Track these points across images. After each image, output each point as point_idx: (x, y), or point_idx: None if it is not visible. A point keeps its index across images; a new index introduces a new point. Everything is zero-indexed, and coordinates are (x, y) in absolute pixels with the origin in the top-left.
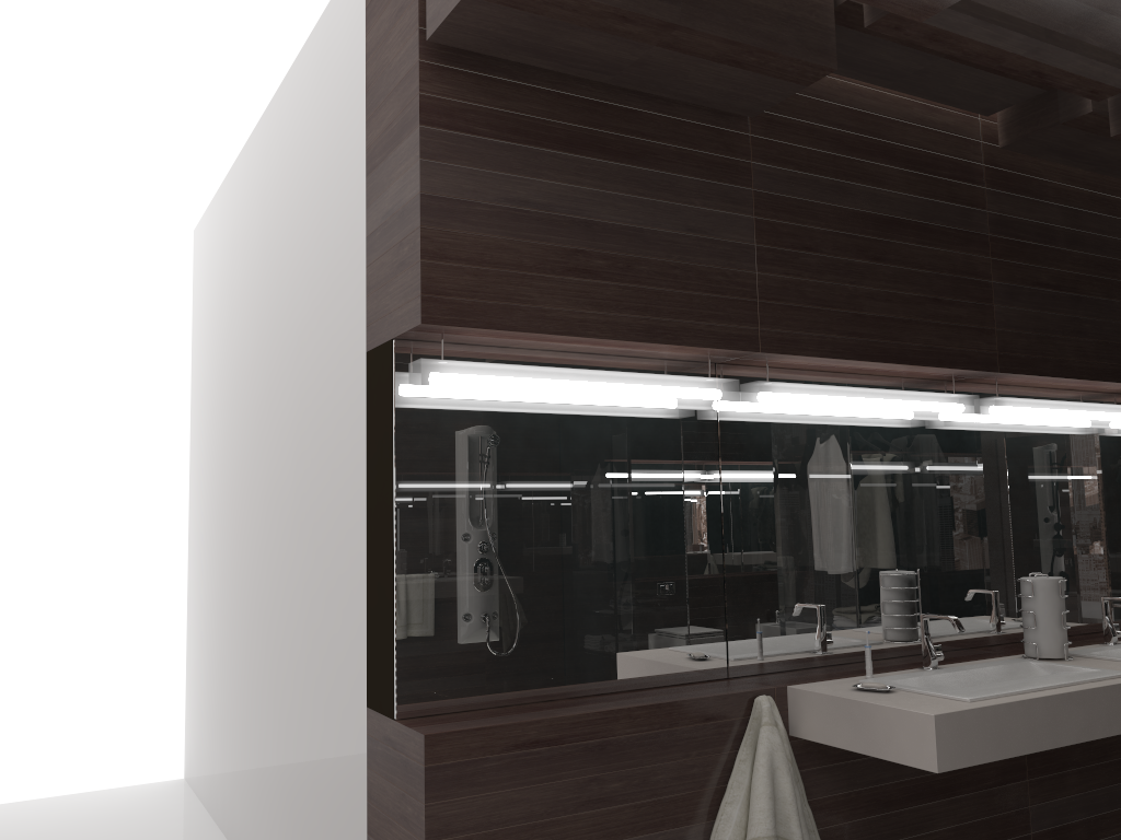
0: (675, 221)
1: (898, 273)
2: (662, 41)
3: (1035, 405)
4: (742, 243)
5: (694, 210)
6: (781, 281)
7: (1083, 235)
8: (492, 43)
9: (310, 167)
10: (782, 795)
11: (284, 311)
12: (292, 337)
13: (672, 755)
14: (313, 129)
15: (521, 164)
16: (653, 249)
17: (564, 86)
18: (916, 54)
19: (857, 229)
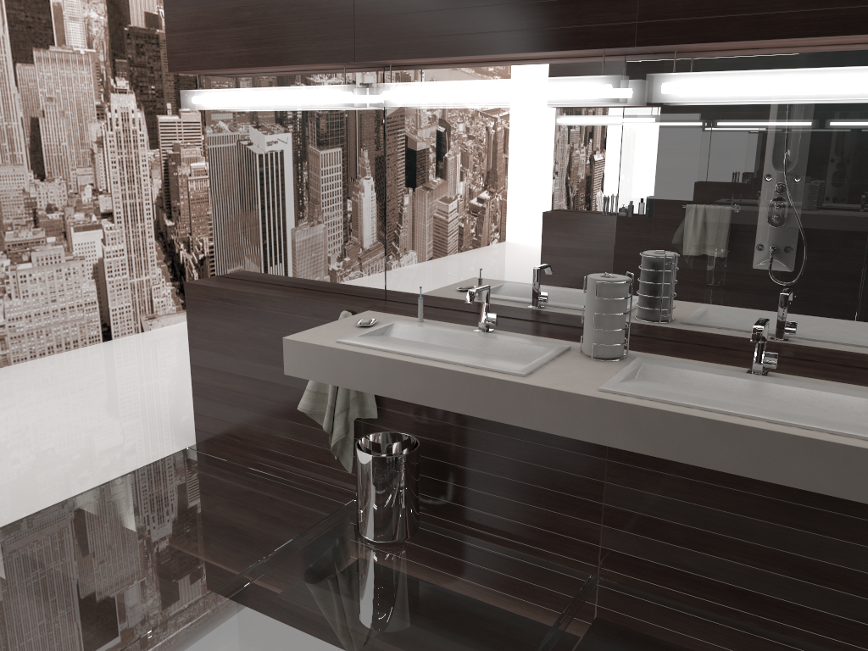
0: None
1: None
2: None
3: (719, 79)
4: None
5: None
6: None
7: None
8: None
9: None
10: None
11: None
12: None
13: (294, 329)
14: None
15: None
16: None
17: None
18: None
19: None
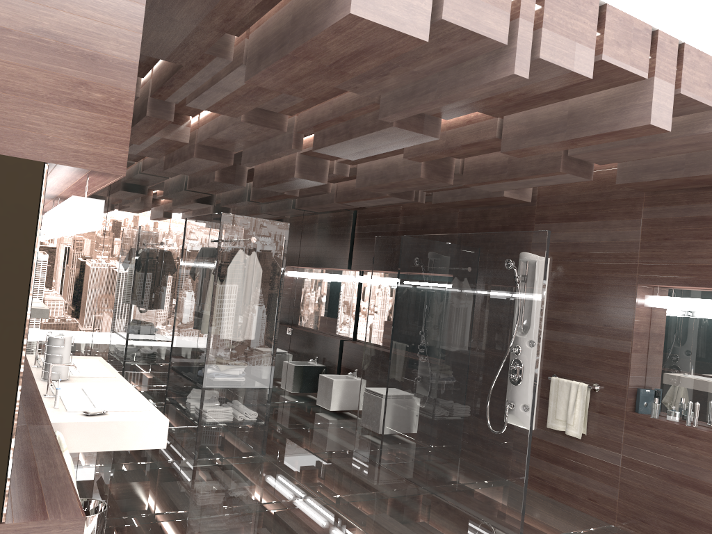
0: None
1: None
2: (204, 28)
3: None
4: None
5: None
6: None
7: None
8: None
9: None
10: None
11: None
12: None
13: None
14: None
15: None
16: None
17: None
18: None
19: None
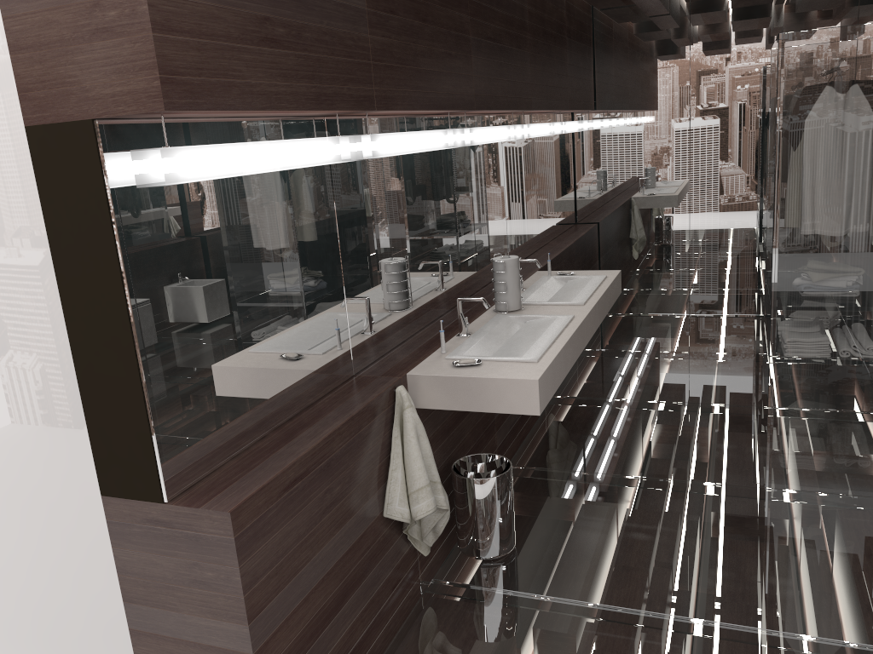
0: None
1: (433, 33)
2: None
3: (484, 131)
4: (360, 8)
5: None
6: (381, 44)
7: None
8: None
9: None
10: (424, 453)
11: None
12: None
13: (362, 450)
14: None
15: None
16: (311, 16)
17: None
18: None
19: None
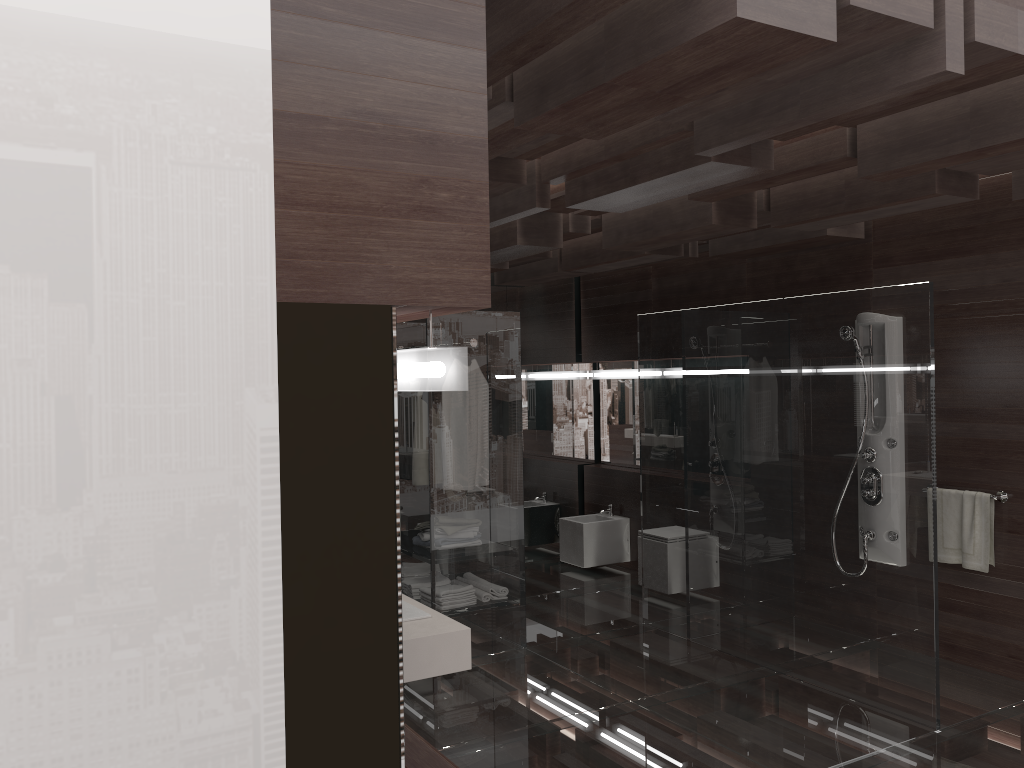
0: None
1: None
2: (494, 62)
3: None
4: None
5: None
6: None
7: None
8: None
9: None
10: None
11: None
12: None
13: None
14: None
15: None
16: None
17: None
18: None
19: None
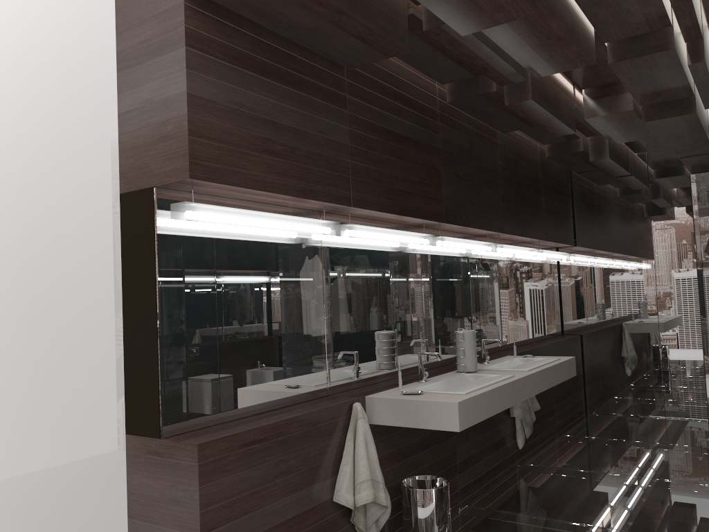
0: (314, 126)
1: (407, 166)
2: (332, 19)
3: (455, 241)
4: (343, 142)
5: (322, 120)
6: (360, 166)
7: (474, 153)
8: (233, 1)
9: (37, 55)
10: (371, 456)
11: (0, 157)
12: (14, 177)
13: (317, 441)
14: (42, 27)
15: (239, 80)
16: (304, 142)
17: (260, 34)
18: (428, 47)
19: (391, 140)
